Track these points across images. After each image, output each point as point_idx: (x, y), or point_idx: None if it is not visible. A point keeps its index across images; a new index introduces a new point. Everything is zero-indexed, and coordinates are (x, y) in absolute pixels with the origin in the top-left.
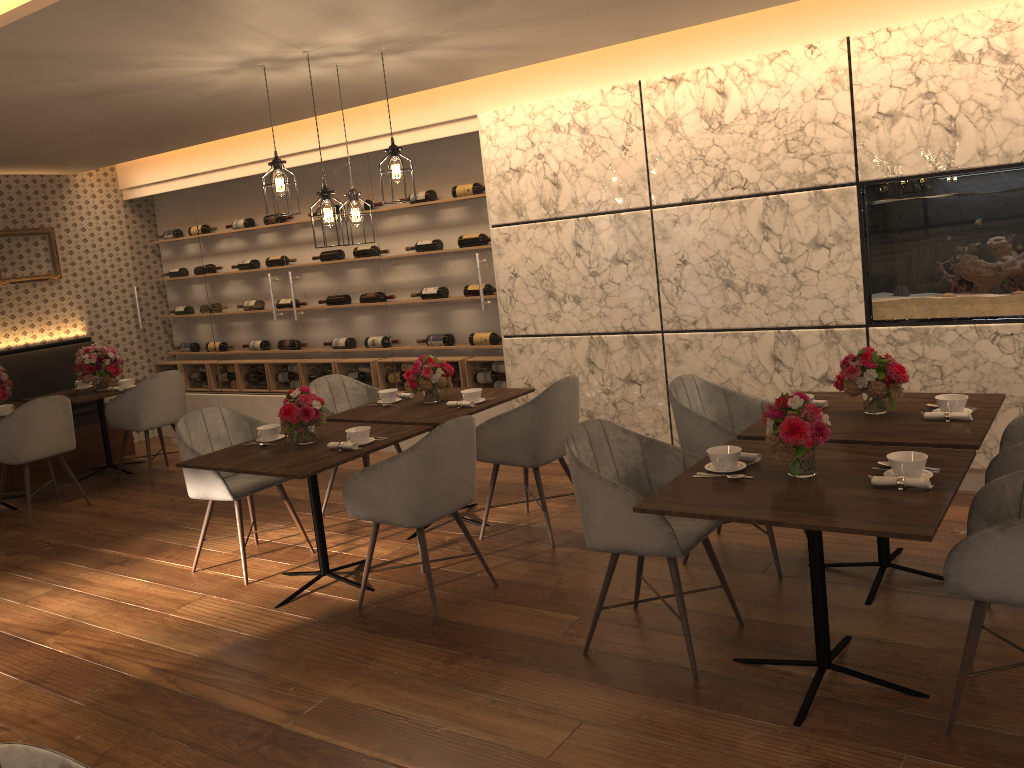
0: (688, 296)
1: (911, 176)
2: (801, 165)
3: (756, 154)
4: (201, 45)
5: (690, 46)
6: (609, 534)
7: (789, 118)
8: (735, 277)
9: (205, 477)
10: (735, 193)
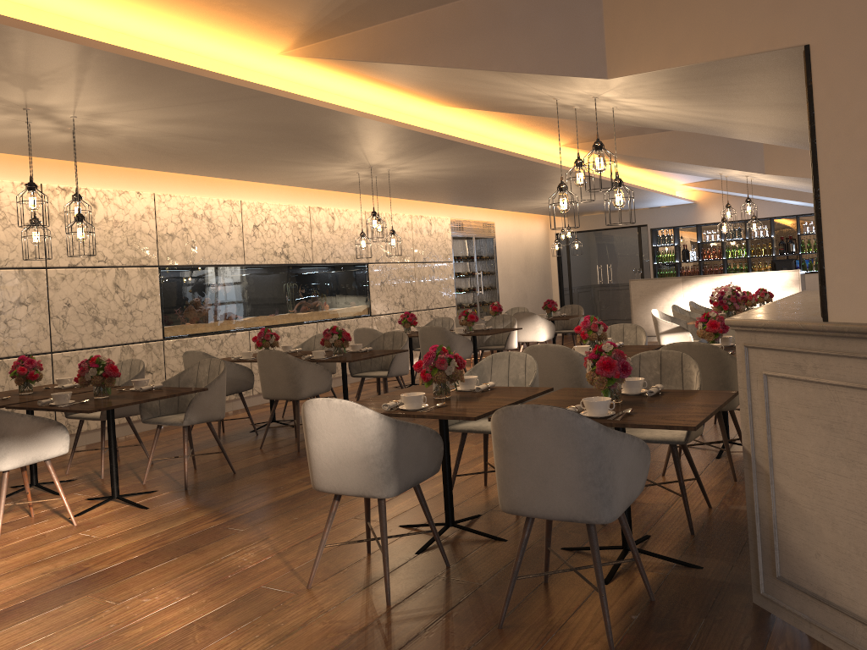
0: (71, 327)
1: (178, 265)
2: (134, 253)
3: (112, 243)
4: (102, 99)
5: (73, 172)
6: (310, 388)
7: (129, 227)
8: (100, 314)
9: (45, 438)
10: (101, 264)
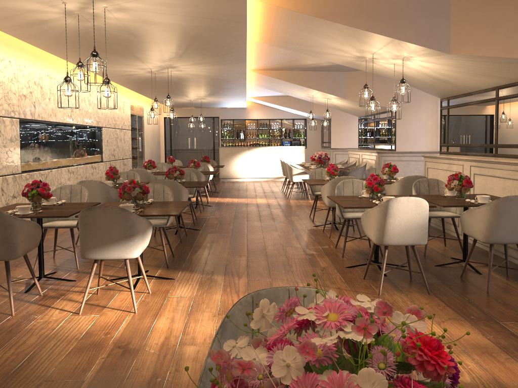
0: None
1: (27, 119)
2: (8, 107)
3: None
4: (157, 2)
5: None
6: None
7: (5, 87)
8: None
9: (147, 234)
10: None
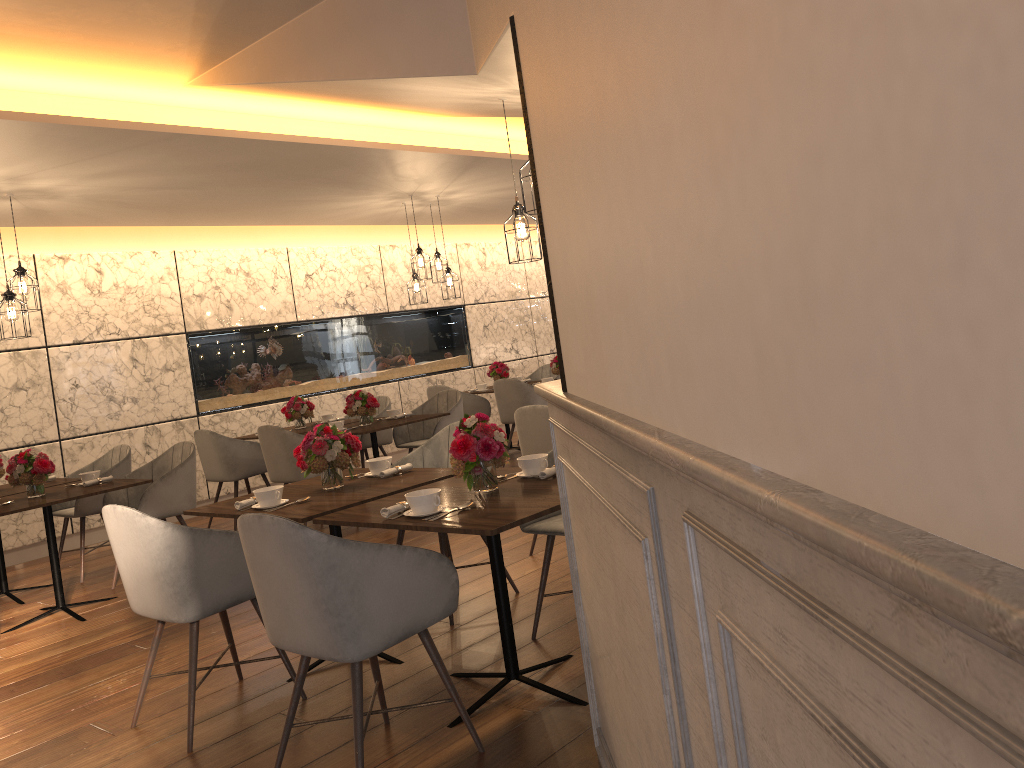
0: (81, 410)
1: (211, 330)
2: (154, 321)
3: (125, 312)
4: None
5: (72, 237)
6: None
7: (145, 292)
8: (116, 393)
9: None
10: (113, 337)
